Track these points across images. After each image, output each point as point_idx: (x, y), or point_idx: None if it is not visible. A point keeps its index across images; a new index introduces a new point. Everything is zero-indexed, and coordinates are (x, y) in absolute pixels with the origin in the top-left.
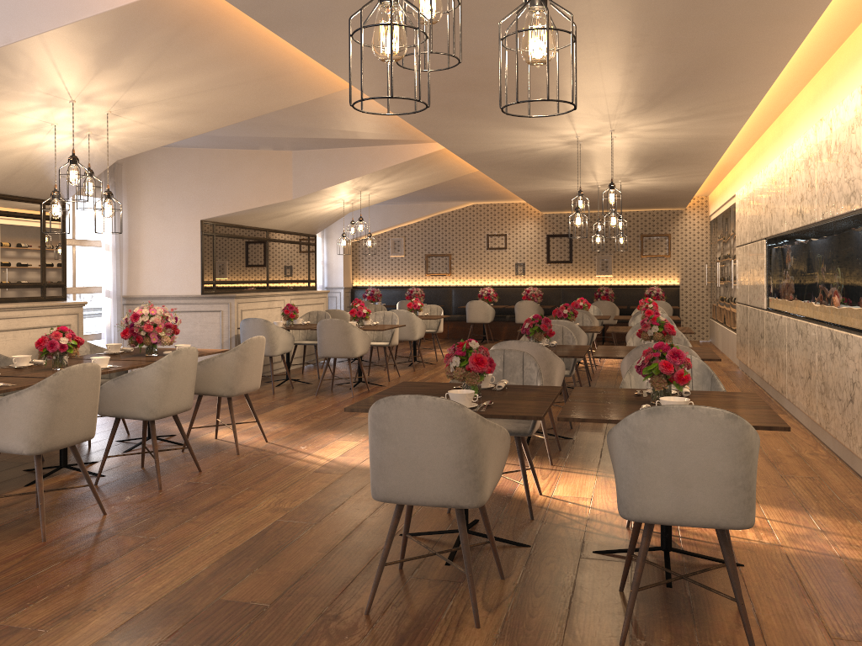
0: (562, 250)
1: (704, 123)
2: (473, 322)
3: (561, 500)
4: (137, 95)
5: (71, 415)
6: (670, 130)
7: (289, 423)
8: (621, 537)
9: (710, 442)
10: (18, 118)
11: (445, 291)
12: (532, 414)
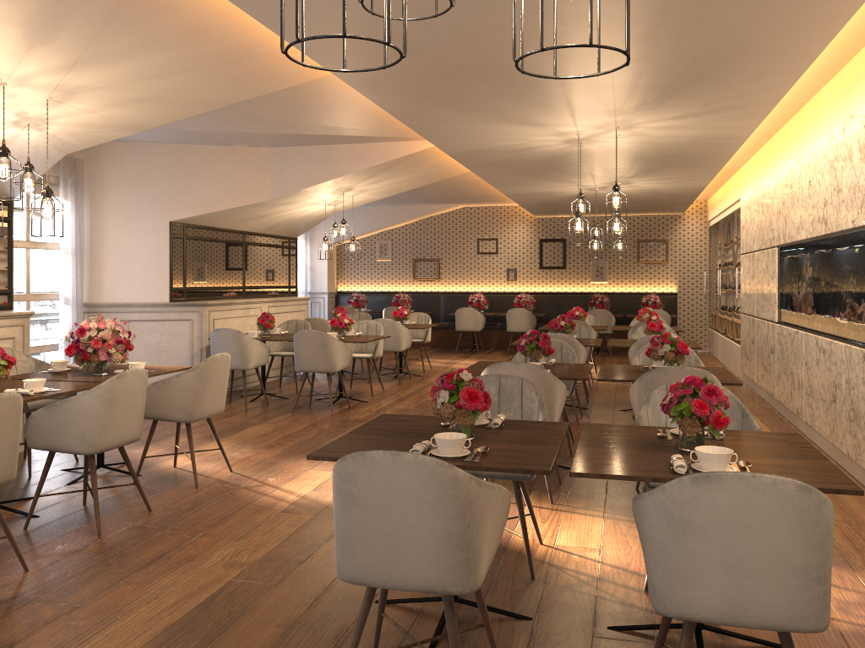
0: (556, 255)
1: (718, 120)
2: (462, 330)
3: (566, 551)
4: (80, 78)
5: None
6: (680, 128)
7: (259, 447)
8: (640, 605)
9: (776, 522)
10: None
11: (434, 297)
12: (537, 466)
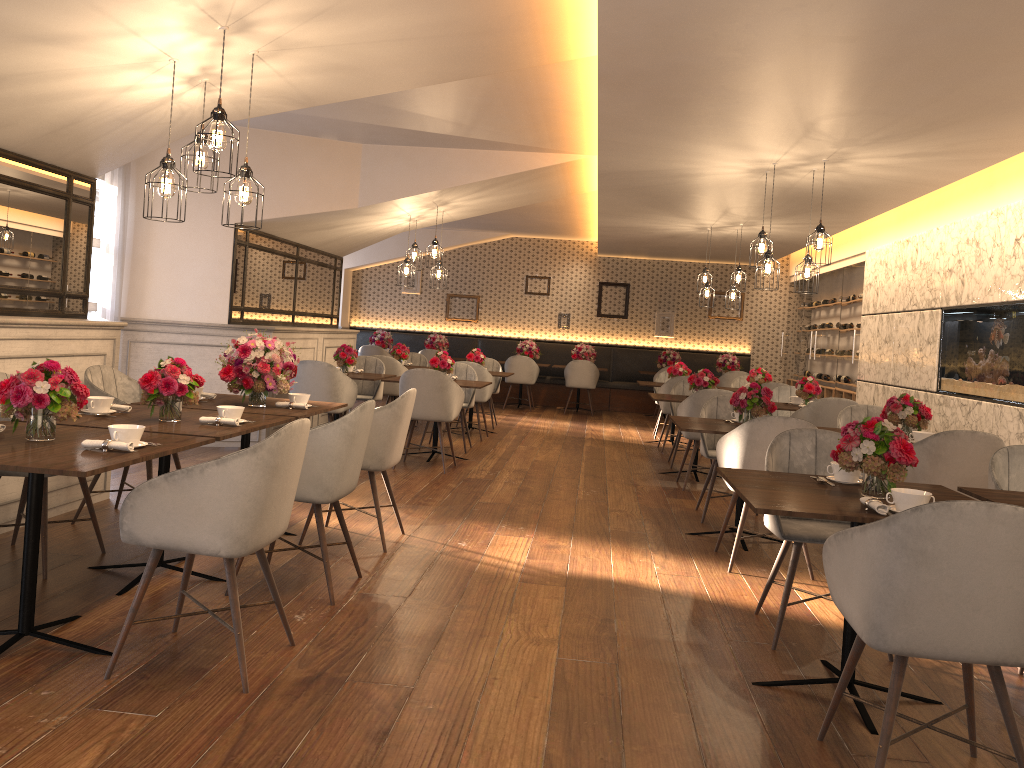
0: (617, 302)
1: (941, 163)
2: (514, 382)
3: None
4: (309, 32)
5: (280, 496)
6: (890, 168)
7: (402, 507)
8: None
9: None
10: (135, 42)
11: (470, 341)
12: None
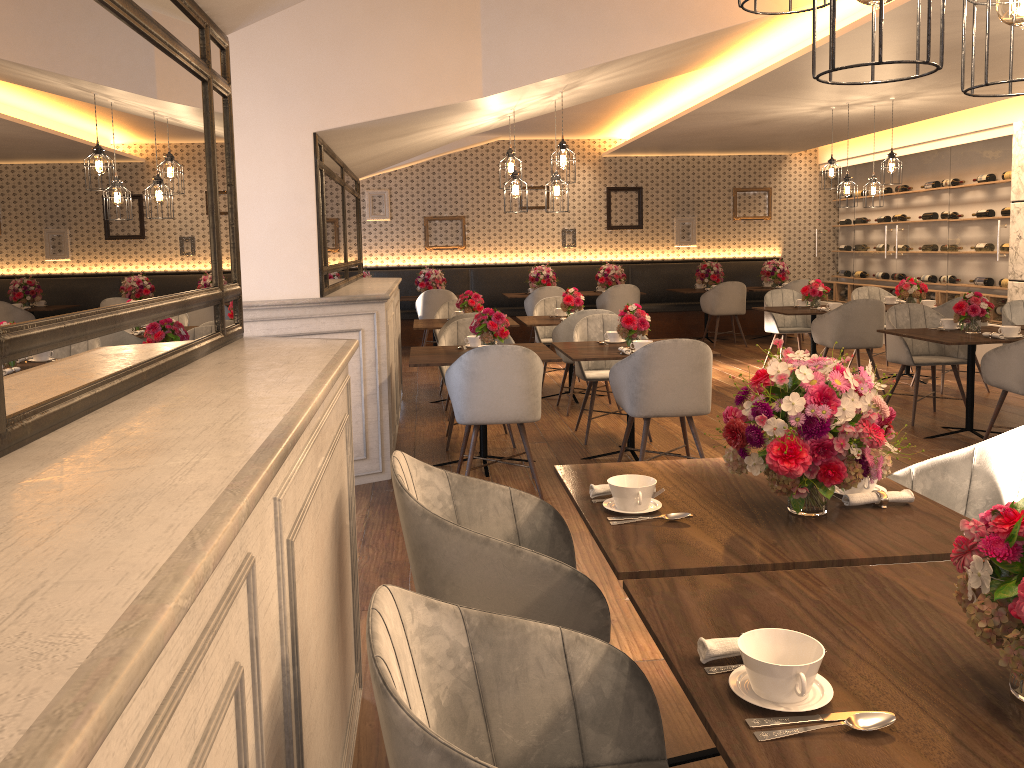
0: (628, 210)
1: None
2: None
3: None
4: None
5: None
6: None
7: None
8: None
9: None
10: None
11: (460, 273)
12: None
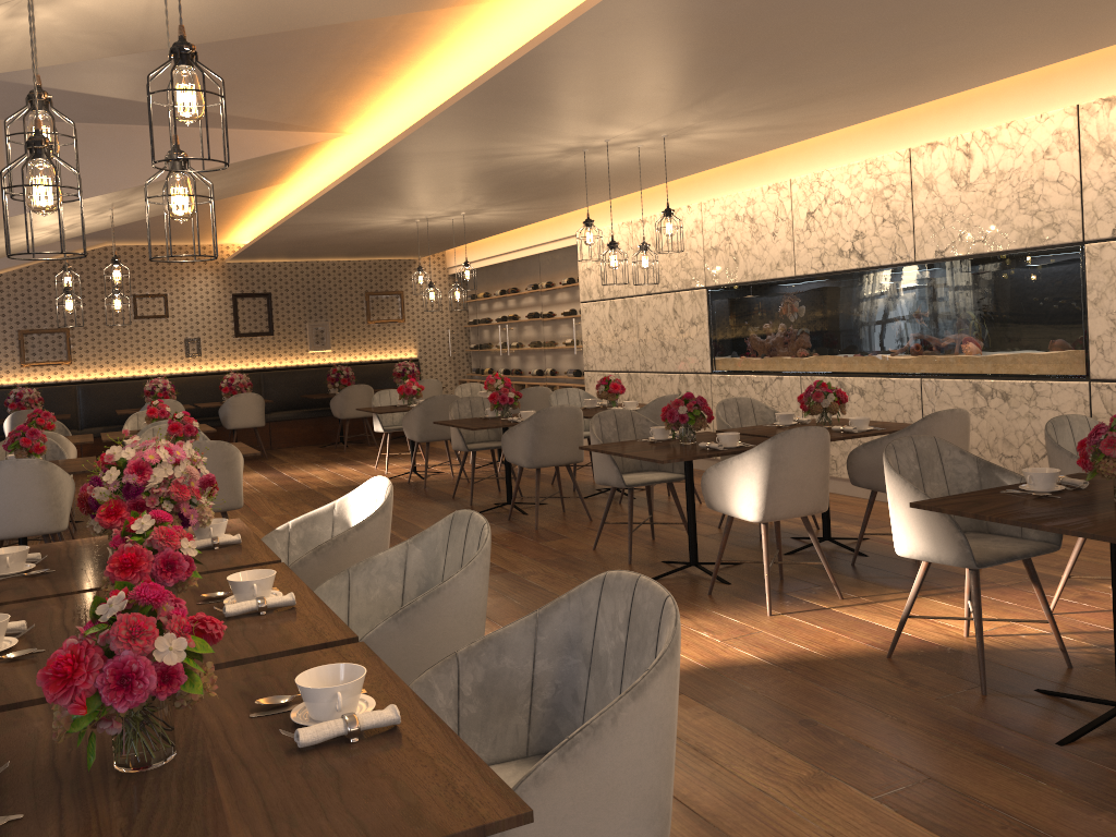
0: (258, 316)
1: (768, 137)
2: None
3: (1002, 635)
4: None
5: None
6: (714, 143)
7: None
8: None
9: None
10: None
11: (65, 390)
12: None
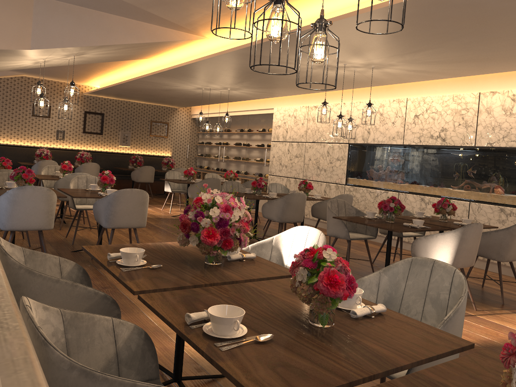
0: (96, 124)
1: (416, 76)
2: None
3: None
4: None
5: None
6: (388, 74)
7: None
8: None
9: None
10: None
11: None
12: None
